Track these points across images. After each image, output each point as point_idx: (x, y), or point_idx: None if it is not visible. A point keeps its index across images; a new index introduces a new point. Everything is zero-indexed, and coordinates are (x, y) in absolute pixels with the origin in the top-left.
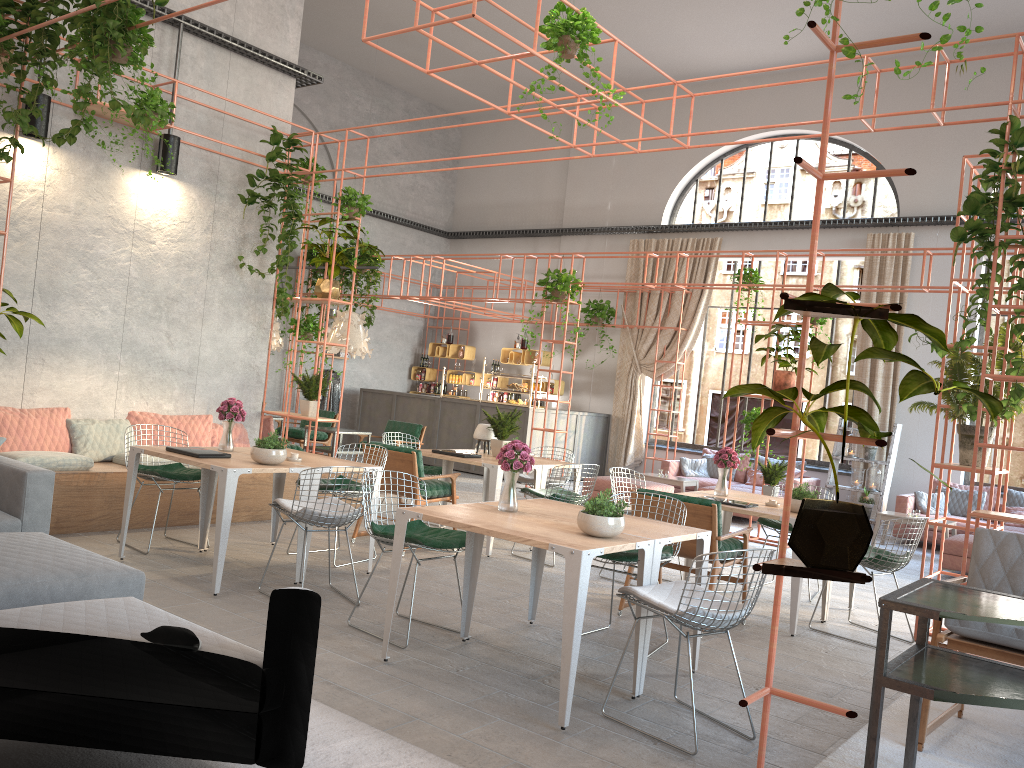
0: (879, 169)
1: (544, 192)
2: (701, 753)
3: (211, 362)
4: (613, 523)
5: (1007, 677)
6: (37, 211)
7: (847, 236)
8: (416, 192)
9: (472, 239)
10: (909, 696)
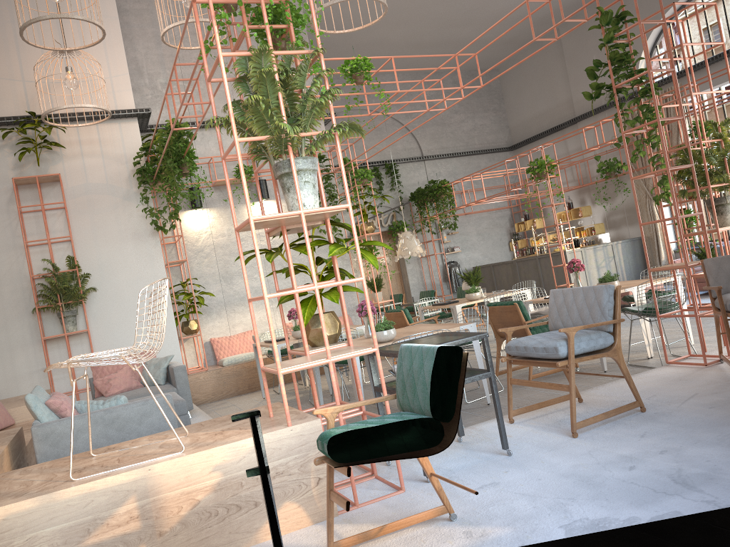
0: None
1: (558, 97)
2: None
3: None
4: (382, 334)
5: None
6: (210, 241)
7: None
8: (477, 130)
9: (525, 145)
10: None
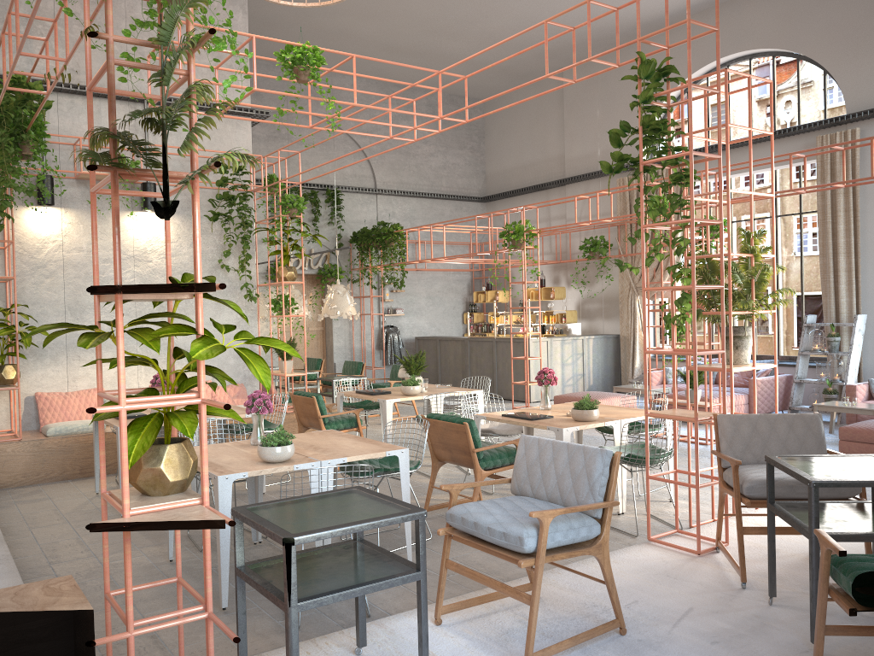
0: (826, 72)
1: (549, 150)
2: (309, 627)
3: None
4: (274, 451)
5: (355, 565)
6: (59, 255)
7: (800, 142)
8: (448, 170)
9: (501, 199)
10: (522, 579)
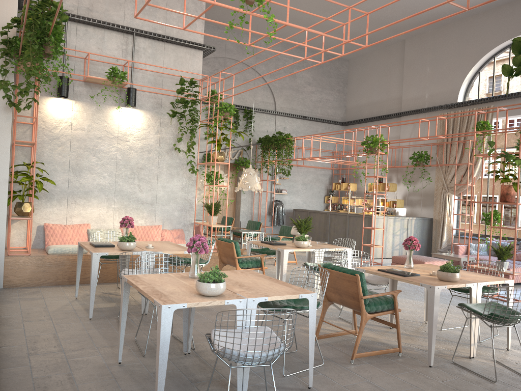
0: None
1: (391, 93)
2: None
3: (163, 198)
4: (209, 287)
5: None
6: (68, 131)
7: None
8: (322, 103)
9: (355, 124)
10: None
